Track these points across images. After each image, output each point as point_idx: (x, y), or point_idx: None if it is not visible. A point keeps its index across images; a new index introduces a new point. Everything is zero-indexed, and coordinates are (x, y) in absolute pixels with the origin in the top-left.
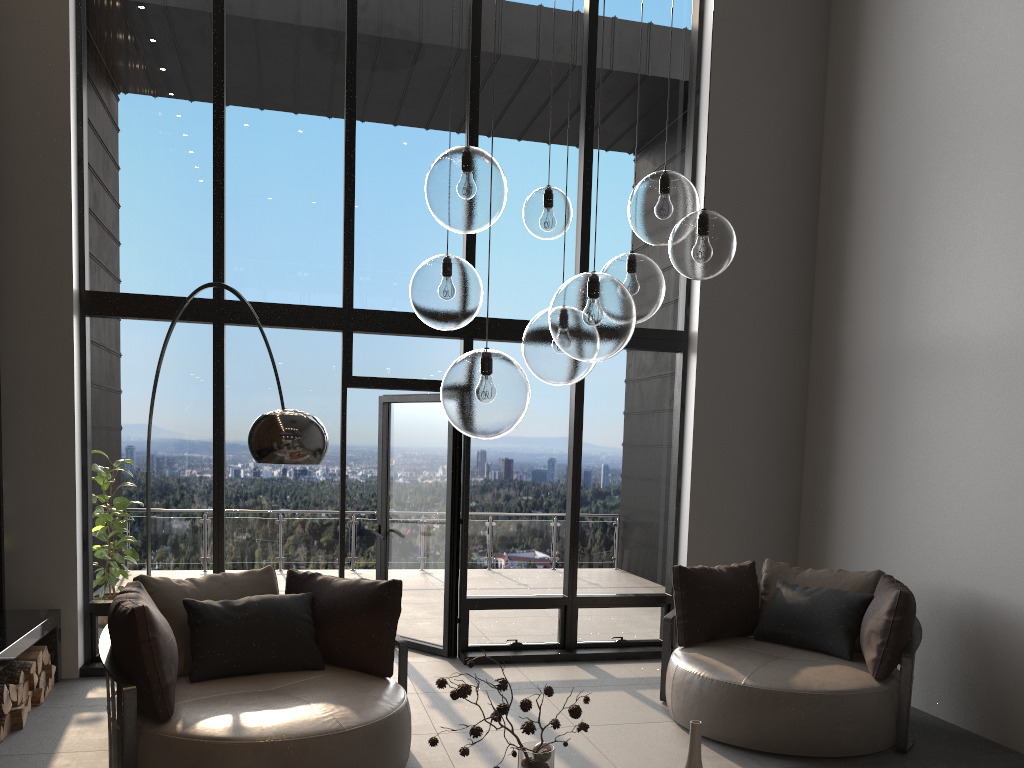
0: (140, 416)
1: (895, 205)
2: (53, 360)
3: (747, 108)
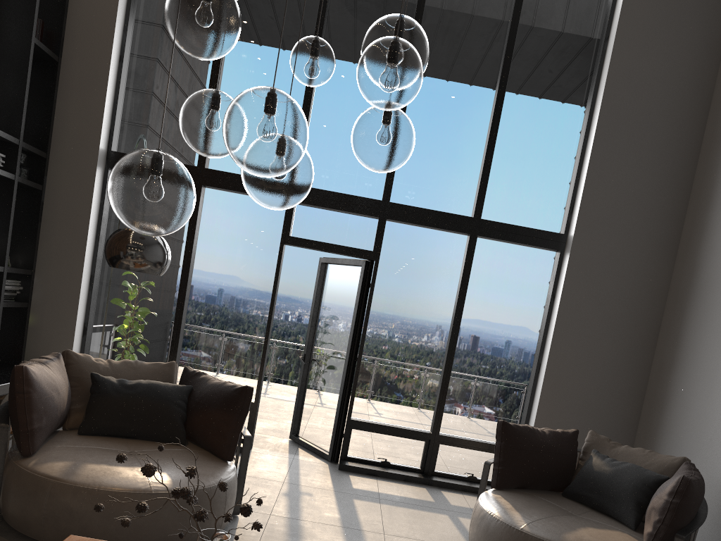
0: None
1: None
2: (79, 196)
3: (647, 52)
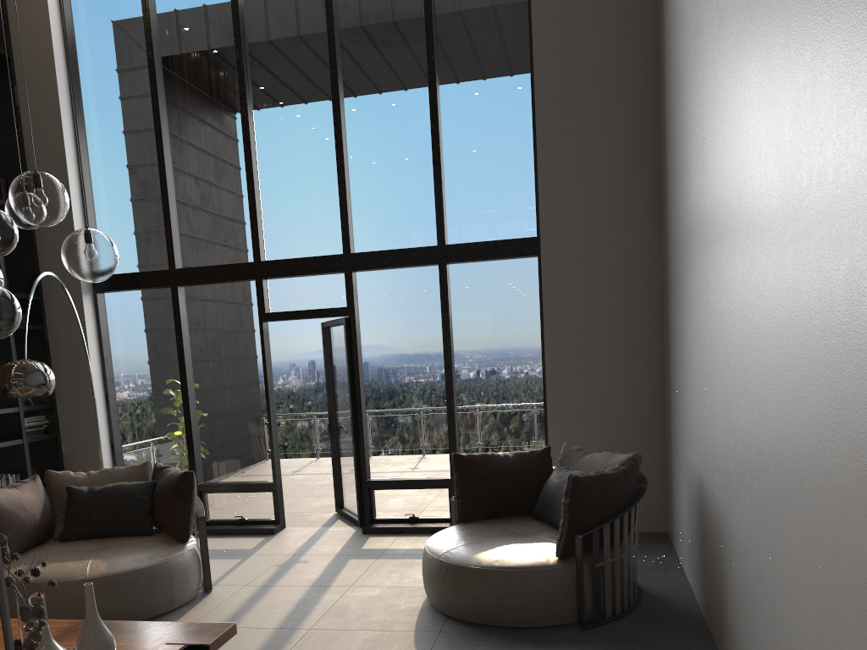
0: (139, 357)
1: (673, 83)
2: (74, 326)
3: (571, 17)
